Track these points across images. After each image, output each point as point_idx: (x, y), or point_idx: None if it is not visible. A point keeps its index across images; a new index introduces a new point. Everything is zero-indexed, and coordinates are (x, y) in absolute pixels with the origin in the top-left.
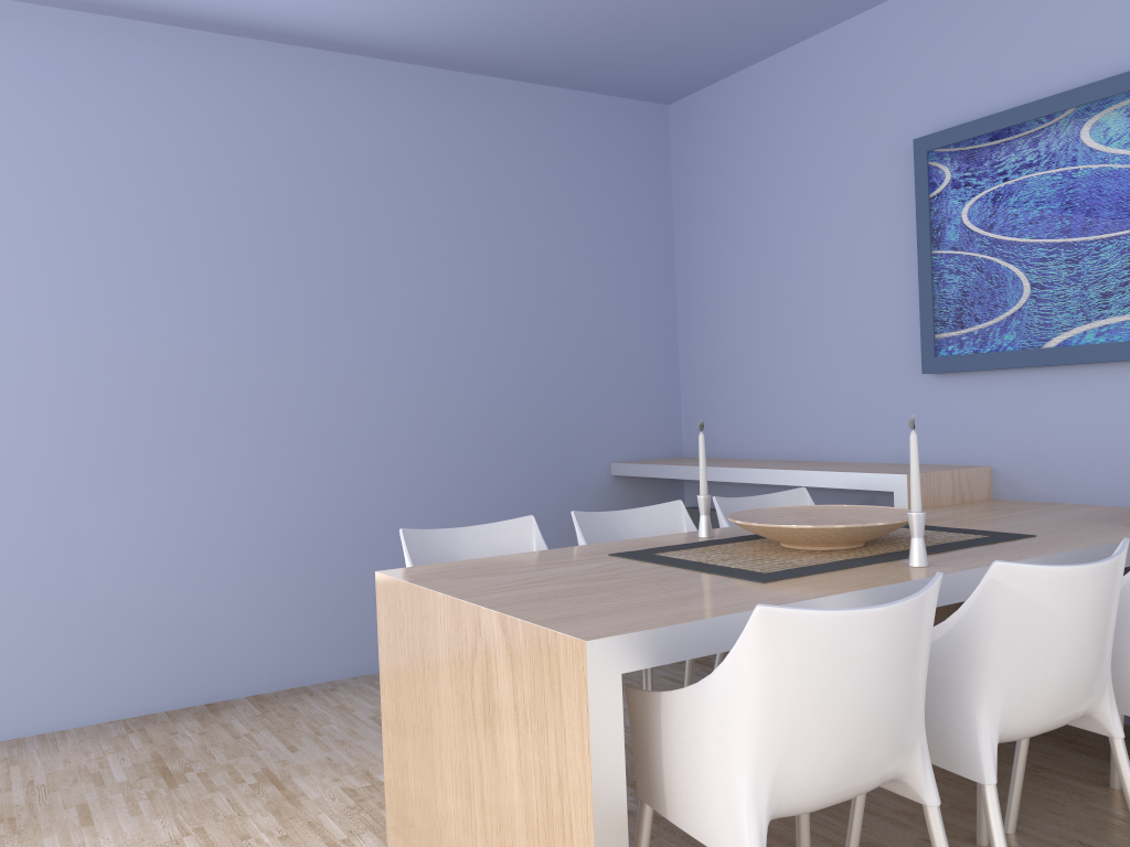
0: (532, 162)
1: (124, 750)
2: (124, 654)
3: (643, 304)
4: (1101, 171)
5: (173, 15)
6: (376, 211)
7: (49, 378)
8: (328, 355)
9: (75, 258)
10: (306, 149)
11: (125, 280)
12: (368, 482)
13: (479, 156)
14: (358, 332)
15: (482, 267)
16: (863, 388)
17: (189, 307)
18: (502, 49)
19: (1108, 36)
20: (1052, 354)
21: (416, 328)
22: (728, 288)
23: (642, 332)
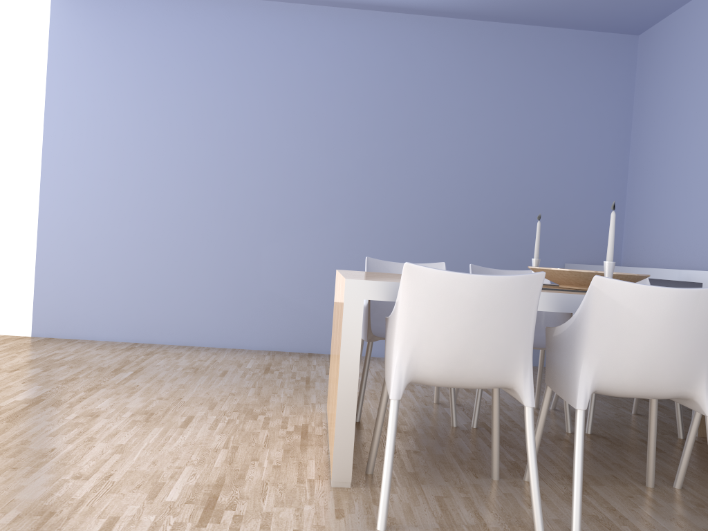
0: (532, 74)
1: (259, 359)
2: (274, 319)
3: (602, 165)
4: None
5: (330, 1)
6: (429, 102)
7: (256, 181)
8: (392, 181)
9: (273, 124)
10: (393, 68)
11: (295, 135)
12: (406, 253)
13: (496, 71)
14: (410, 170)
15: (491, 137)
16: None
17: (323, 150)
18: (509, 5)
19: None
20: None
21: (445, 169)
22: (657, 155)
23: (599, 183)
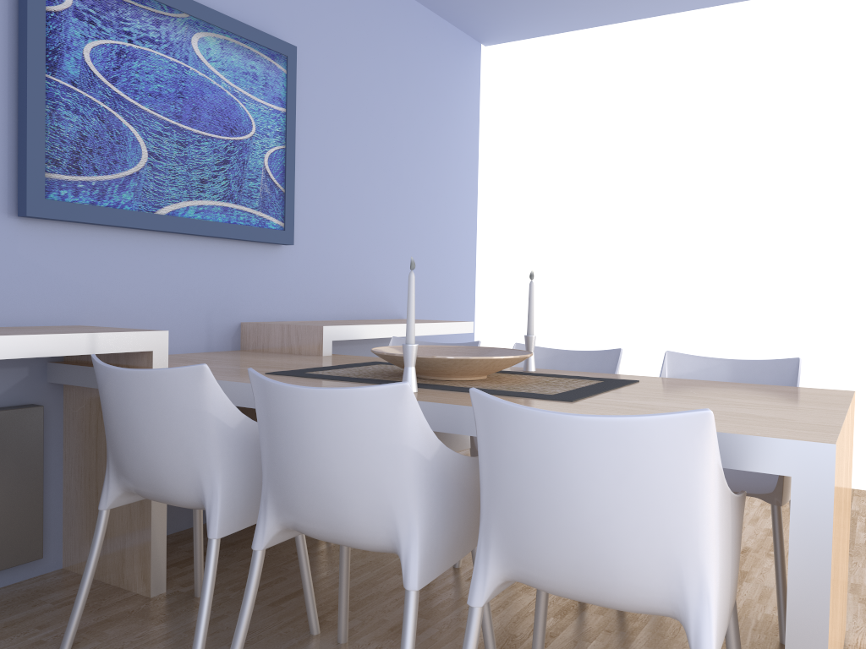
0: None
1: None
2: None
3: None
4: (205, 80)
5: None
6: None
7: None
8: None
9: None
10: None
11: None
12: None
13: None
14: None
15: None
16: None
17: None
18: None
19: None
20: (165, 221)
21: None
22: None
23: None
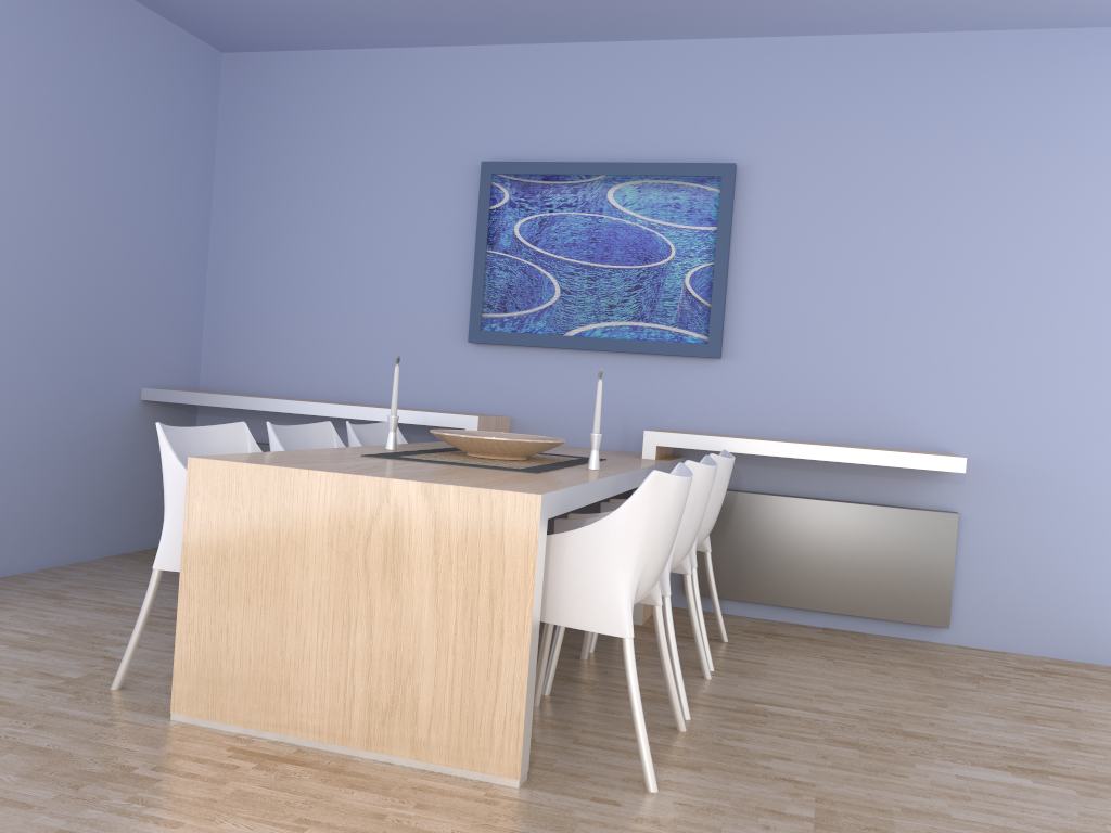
0: (107, 69)
1: None
2: None
3: (184, 238)
4: (618, 223)
5: None
6: None
7: None
8: None
9: None
10: None
11: None
12: None
13: (60, 46)
14: None
15: (50, 165)
16: (408, 347)
17: None
18: None
19: (628, 134)
20: (571, 341)
21: None
22: (276, 240)
23: (180, 264)
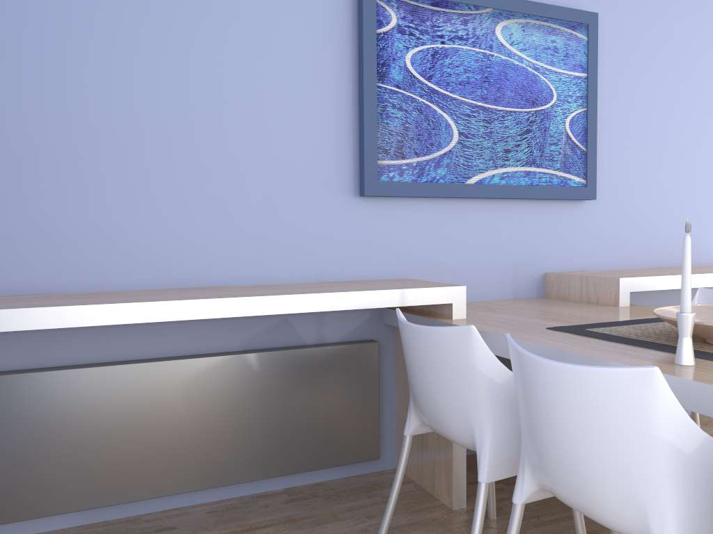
0: None
1: None
2: None
3: None
4: (508, 62)
5: None
6: None
7: None
8: None
9: None
10: None
11: None
12: None
13: None
14: None
15: None
16: (276, 206)
17: None
18: None
19: None
20: (473, 189)
21: None
22: (40, 48)
23: None
